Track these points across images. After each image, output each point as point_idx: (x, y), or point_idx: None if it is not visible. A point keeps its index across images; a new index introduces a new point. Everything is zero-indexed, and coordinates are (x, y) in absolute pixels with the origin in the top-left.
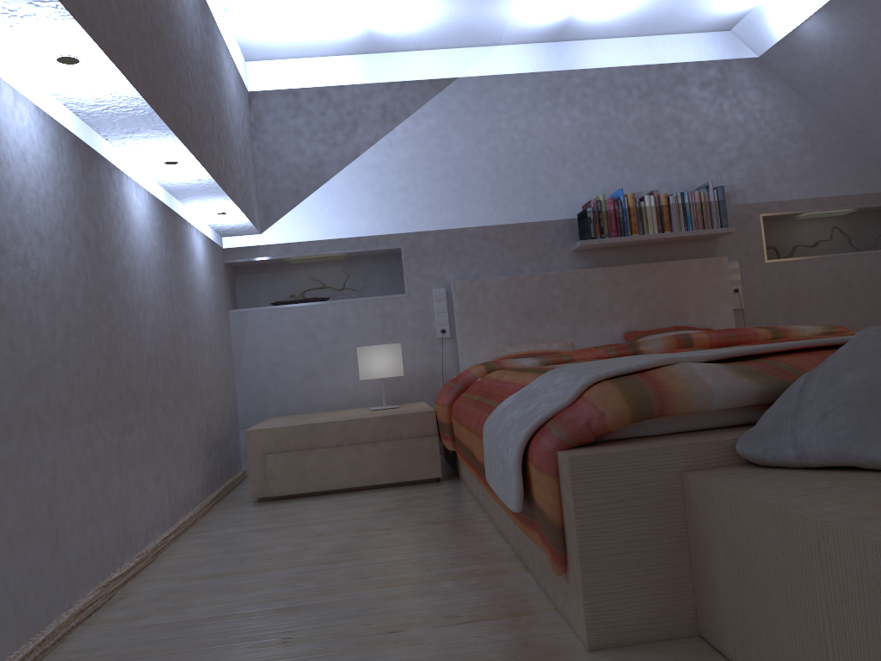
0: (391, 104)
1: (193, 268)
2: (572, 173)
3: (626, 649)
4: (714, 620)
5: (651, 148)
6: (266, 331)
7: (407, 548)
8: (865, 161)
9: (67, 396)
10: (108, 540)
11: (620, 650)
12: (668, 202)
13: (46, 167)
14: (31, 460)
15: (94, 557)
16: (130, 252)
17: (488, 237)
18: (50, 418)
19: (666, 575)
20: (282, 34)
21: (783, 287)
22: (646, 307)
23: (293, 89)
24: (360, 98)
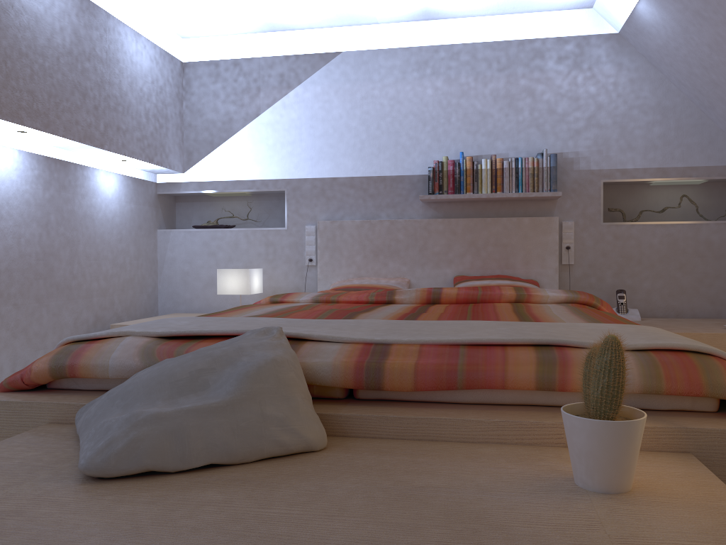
0: (287, 73)
1: (93, 202)
2: (430, 135)
3: None
4: None
5: (504, 116)
6: (182, 248)
7: None
8: (717, 134)
9: None
10: None
11: None
12: (503, 166)
13: None
14: None
15: None
16: None
17: (354, 186)
18: None
19: None
20: (194, 19)
21: (616, 248)
22: (477, 256)
23: (215, 60)
24: (264, 68)
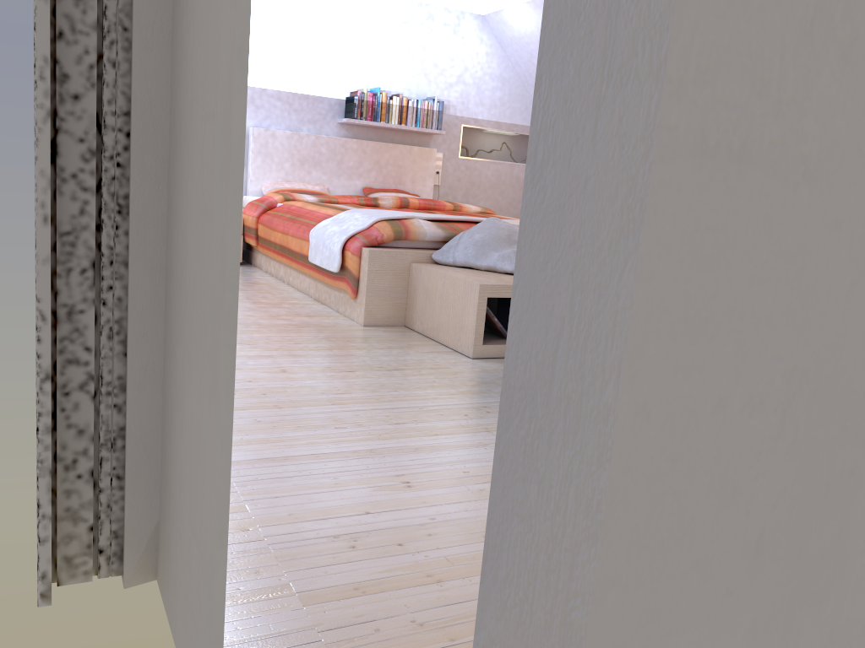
0: None
1: None
2: (347, 66)
3: (378, 327)
4: (412, 318)
5: (403, 61)
6: None
7: (251, 292)
8: (530, 104)
9: None
10: None
11: (375, 327)
12: (408, 105)
13: None
14: None
15: None
16: None
17: (281, 99)
18: None
19: (397, 301)
20: None
21: (466, 176)
22: (380, 173)
23: None
24: None
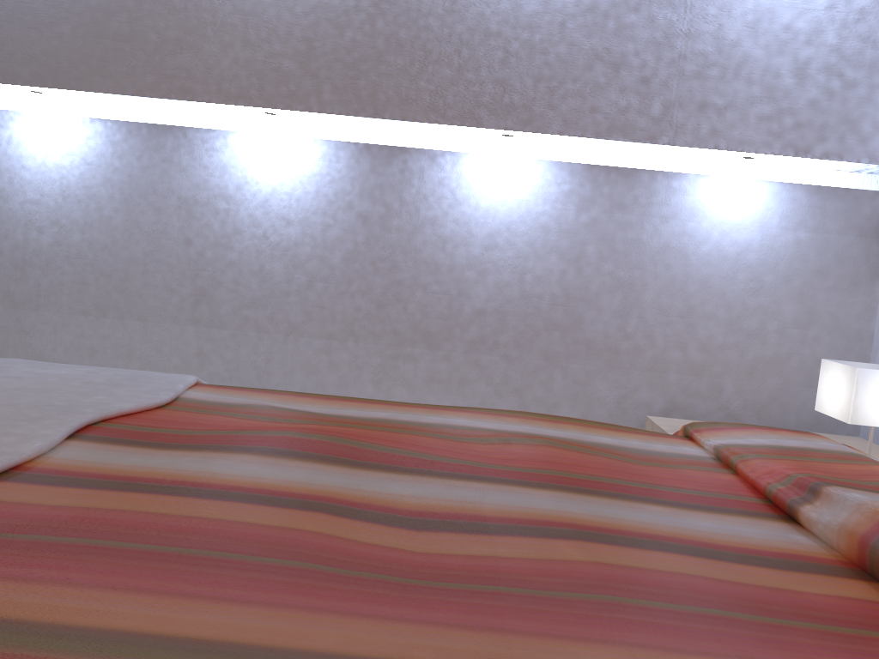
0: None
1: (688, 227)
2: None
3: None
4: None
5: None
6: None
7: None
8: None
9: (300, 318)
10: None
11: None
12: None
13: (309, 175)
14: (243, 344)
15: None
16: (461, 221)
17: None
18: (272, 327)
19: None
20: None
21: None
22: None
23: None
24: None
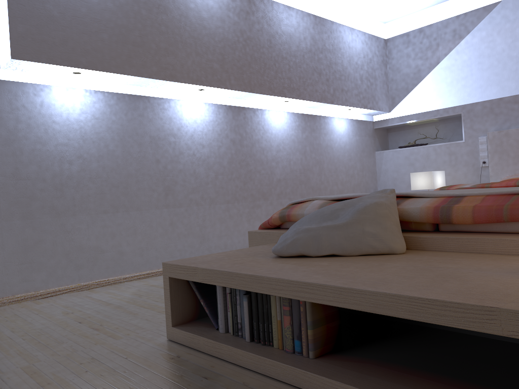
0: (458, 28)
1: (331, 137)
2: None
3: None
4: None
5: None
6: (391, 162)
7: None
8: None
9: (214, 195)
10: (237, 243)
11: None
12: None
13: (208, 121)
14: (191, 214)
15: (226, 247)
16: (267, 140)
17: (518, 101)
18: (203, 202)
19: None
20: (388, 9)
21: None
22: None
23: (406, 32)
24: (441, 29)
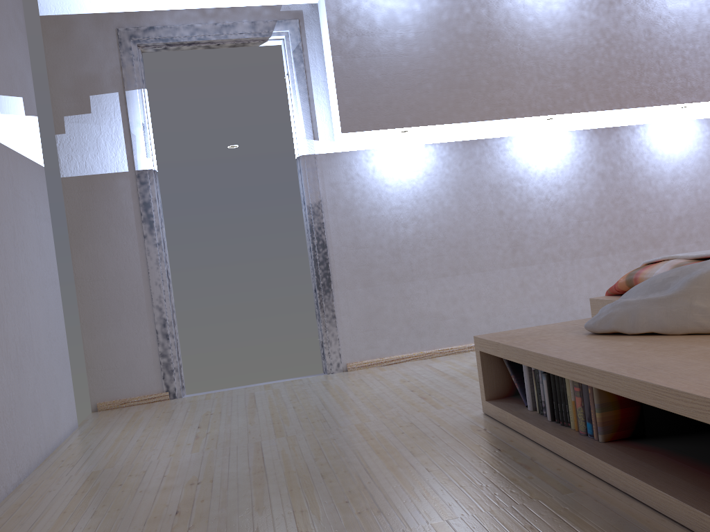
0: None
1: None
2: None
3: None
4: None
5: None
6: None
7: None
8: None
9: (577, 246)
10: None
11: None
12: None
13: (565, 155)
14: (547, 272)
15: None
16: (656, 165)
17: None
18: (562, 256)
19: None
20: None
21: None
22: None
23: None
24: None
